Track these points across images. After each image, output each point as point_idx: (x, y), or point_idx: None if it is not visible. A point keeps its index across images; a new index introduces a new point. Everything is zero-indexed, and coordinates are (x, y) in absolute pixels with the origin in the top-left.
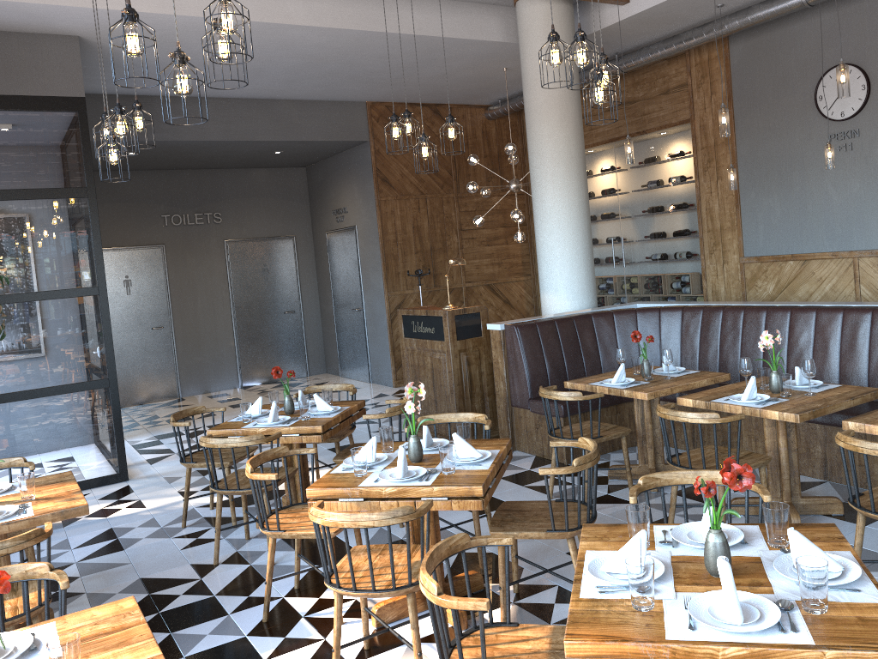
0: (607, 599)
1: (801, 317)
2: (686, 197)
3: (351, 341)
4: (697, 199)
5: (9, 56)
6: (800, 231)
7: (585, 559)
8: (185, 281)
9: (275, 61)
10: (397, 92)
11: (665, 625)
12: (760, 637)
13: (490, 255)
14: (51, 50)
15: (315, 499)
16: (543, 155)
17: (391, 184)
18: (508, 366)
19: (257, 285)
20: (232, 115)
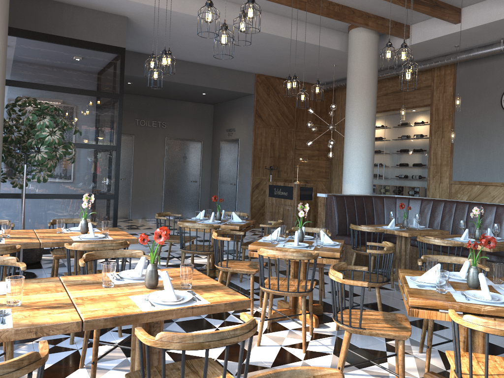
0: (423, 289)
1: (488, 209)
2: (423, 145)
3: (226, 201)
4: (429, 147)
5: (92, 21)
6: (485, 169)
7: (405, 277)
8: (142, 156)
9: (218, 44)
10: (273, 70)
11: (454, 298)
12: (500, 305)
13: (309, 164)
14: (112, 21)
15: (252, 251)
16: (354, 111)
17: (262, 119)
18: (326, 217)
19: (179, 164)
20: (186, 70)
